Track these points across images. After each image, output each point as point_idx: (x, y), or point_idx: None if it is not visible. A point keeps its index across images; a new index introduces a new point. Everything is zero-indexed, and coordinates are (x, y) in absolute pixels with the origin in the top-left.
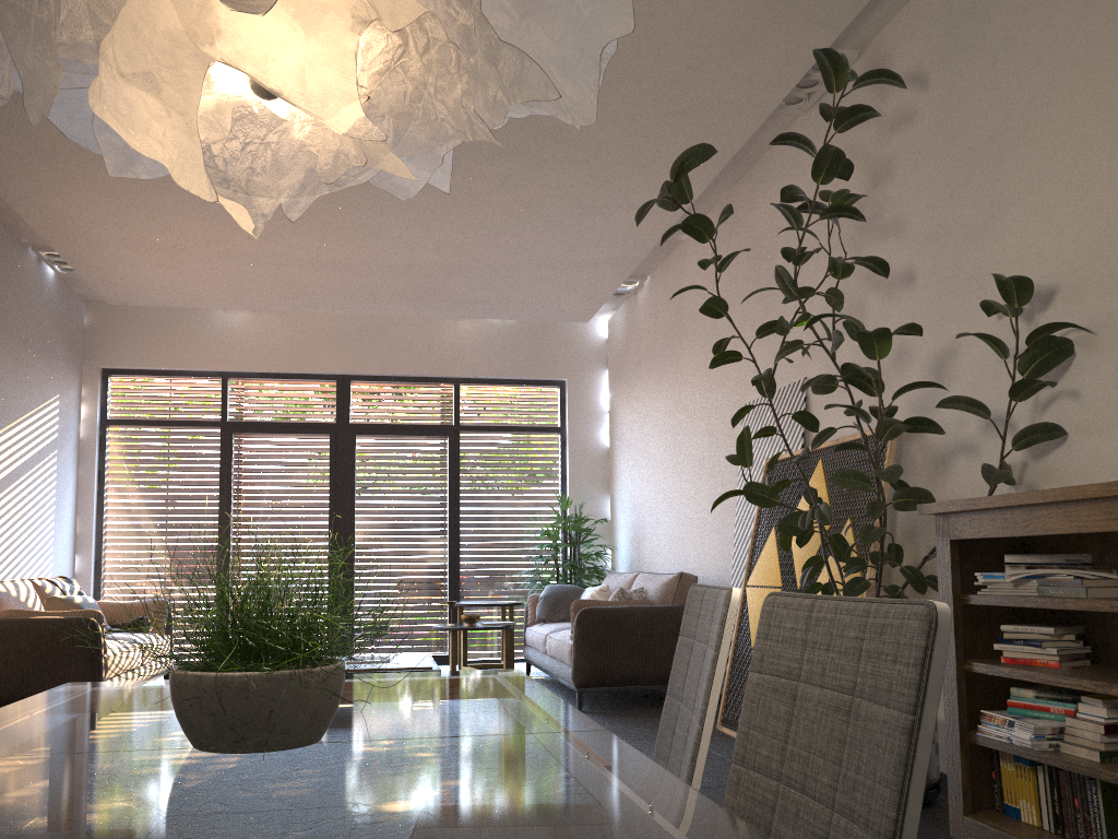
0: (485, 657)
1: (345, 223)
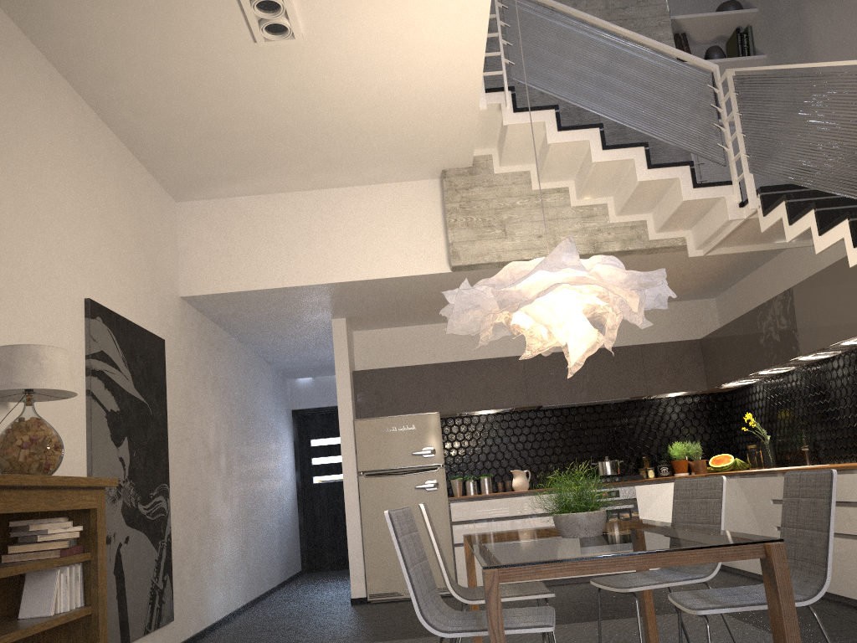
0: None
1: None
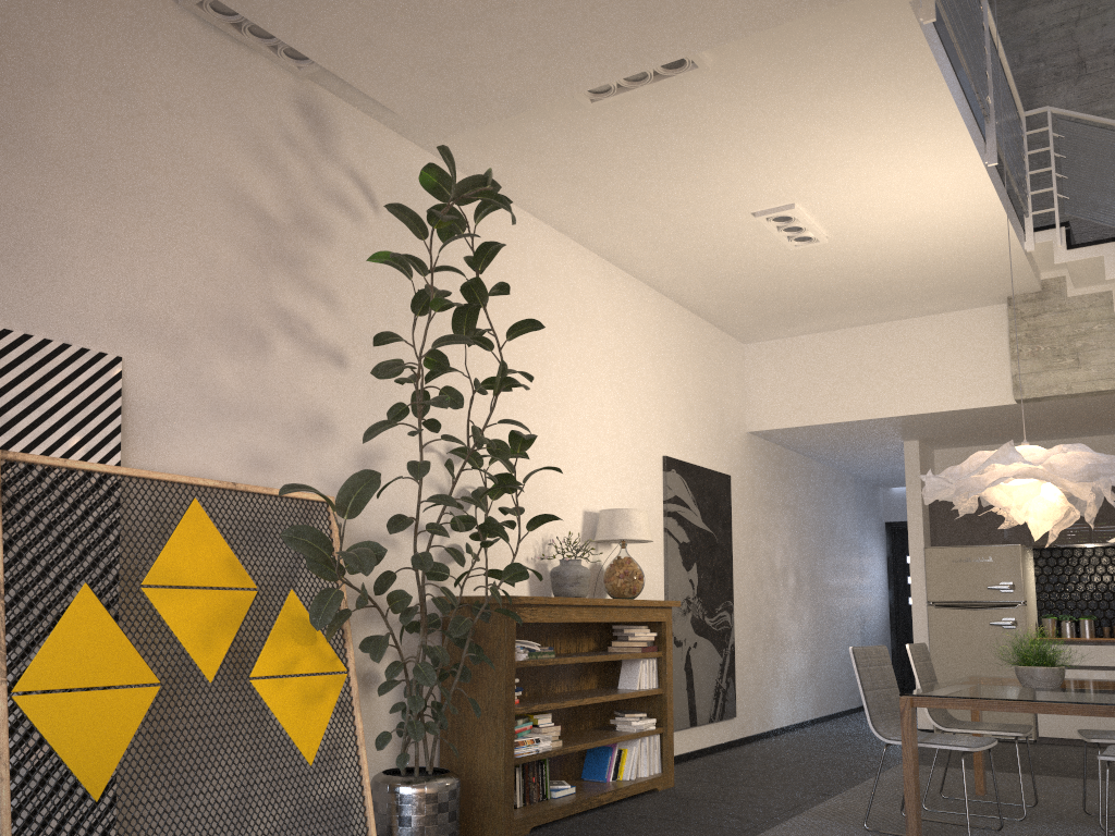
0: None
1: None
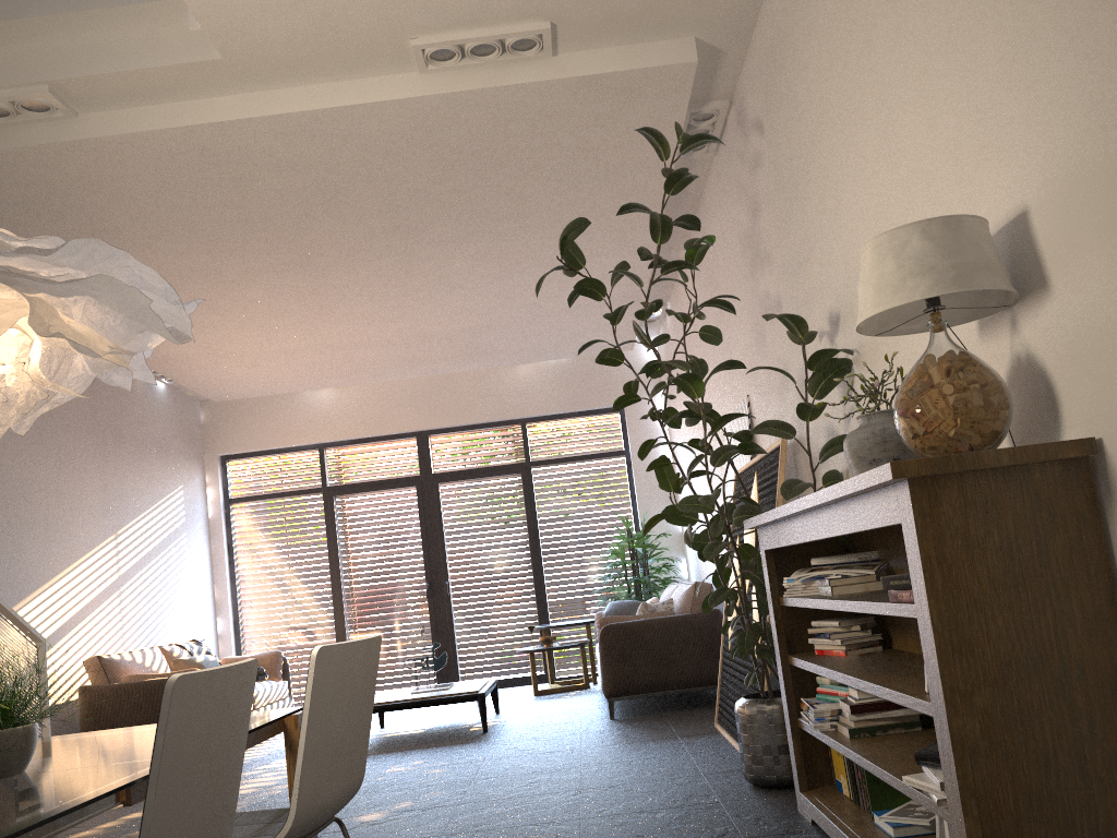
0: (580, 672)
1: (367, 310)
